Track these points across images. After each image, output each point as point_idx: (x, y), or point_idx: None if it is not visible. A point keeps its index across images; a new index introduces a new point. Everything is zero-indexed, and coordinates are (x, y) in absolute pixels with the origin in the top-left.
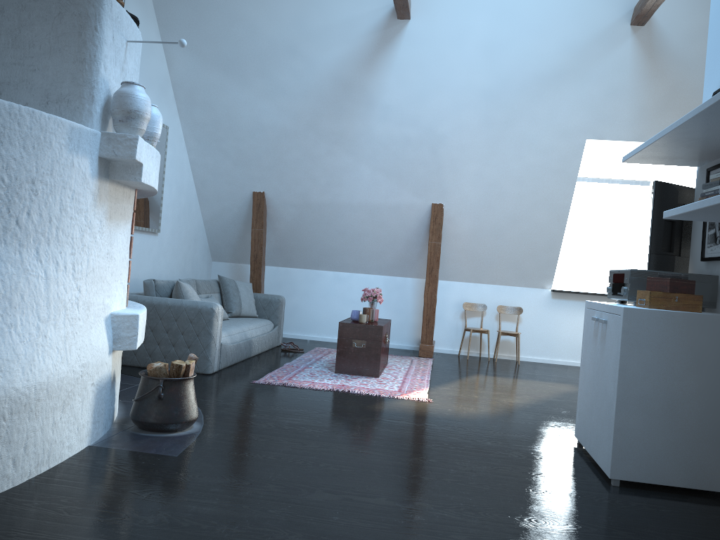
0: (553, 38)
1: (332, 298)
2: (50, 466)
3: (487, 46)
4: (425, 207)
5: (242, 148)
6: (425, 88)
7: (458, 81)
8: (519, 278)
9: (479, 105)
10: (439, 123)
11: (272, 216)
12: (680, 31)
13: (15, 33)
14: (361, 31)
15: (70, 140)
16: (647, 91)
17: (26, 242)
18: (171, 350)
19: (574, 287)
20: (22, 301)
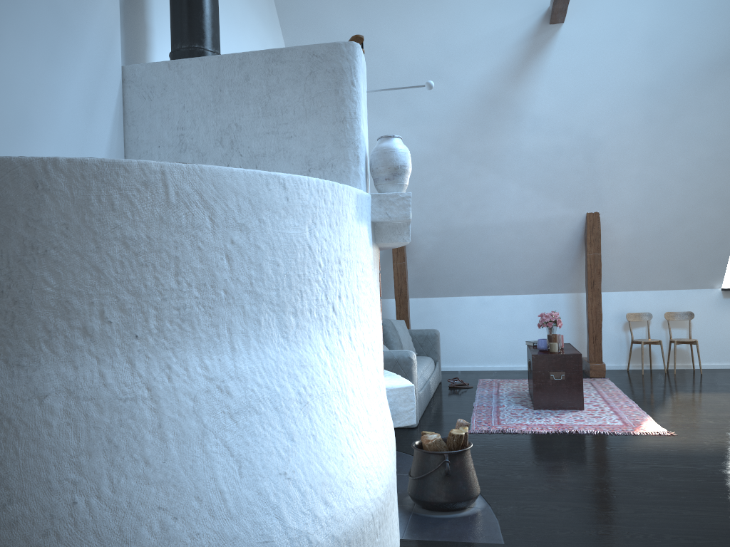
0: (727, 19)
1: (479, 324)
2: None
3: (650, 38)
4: (579, 218)
5: None
6: (580, 92)
7: (617, 80)
8: (685, 280)
9: (641, 102)
10: (595, 127)
11: (411, 246)
12: None
13: (264, 100)
14: (508, 43)
15: (357, 209)
16: None
17: (341, 329)
18: None
19: None
20: (354, 395)
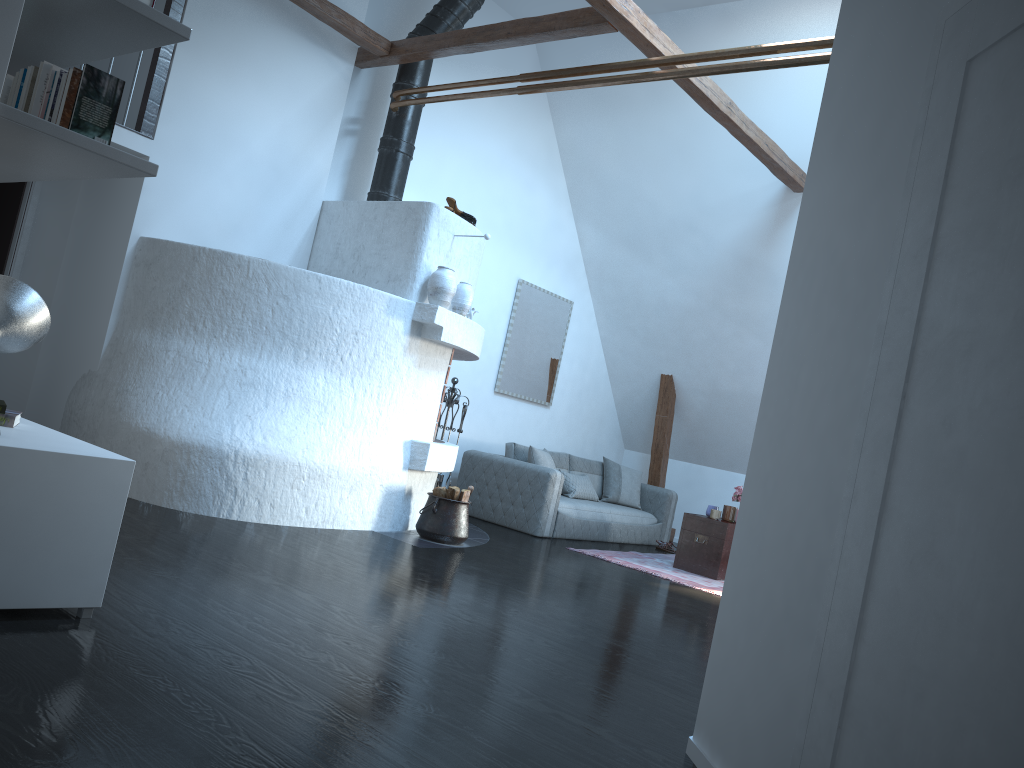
0: None
1: None
2: (334, 527)
3: None
4: None
5: (648, 326)
6: None
7: None
8: None
9: None
10: None
11: (681, 403)
12: None
13: (379, 233)
14: (757, 206)
15: (388, 307)
16: None
17: (345, 373)
18: (509, 508)
19: None
20: (334, 410)
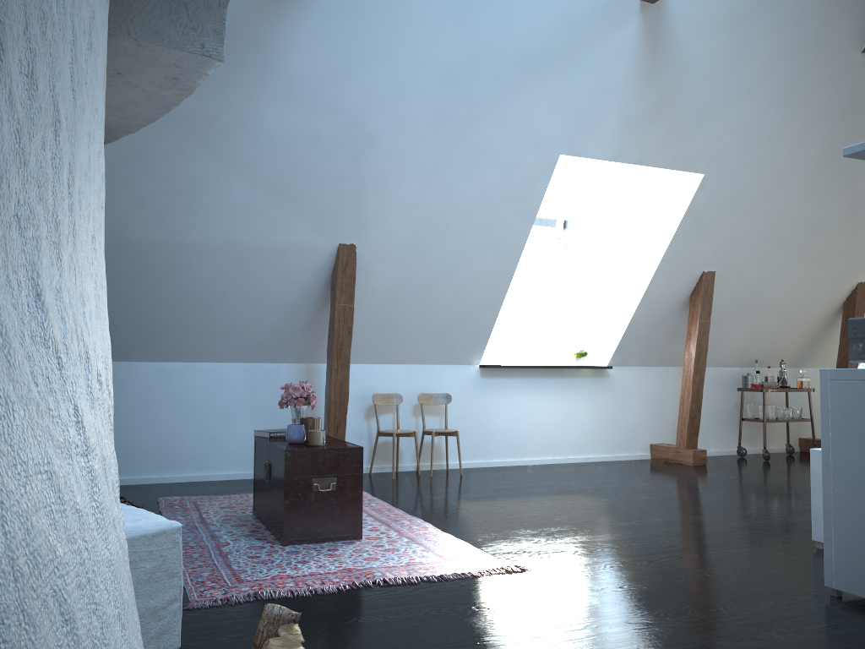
0: (550, 2)
1: (155, 408)
2: None
3: None
4: (328, 250)
5: None
6: (360, 54)
7: (412, 49)
8: (443, 352)
9: (435, 91)
10: (372, 114)
11: None
12: (688, 19)
13: None
14: None
15: None
16: (639, 94)
17: None
18: None
19: (500, 359)
20: (73, 644)
